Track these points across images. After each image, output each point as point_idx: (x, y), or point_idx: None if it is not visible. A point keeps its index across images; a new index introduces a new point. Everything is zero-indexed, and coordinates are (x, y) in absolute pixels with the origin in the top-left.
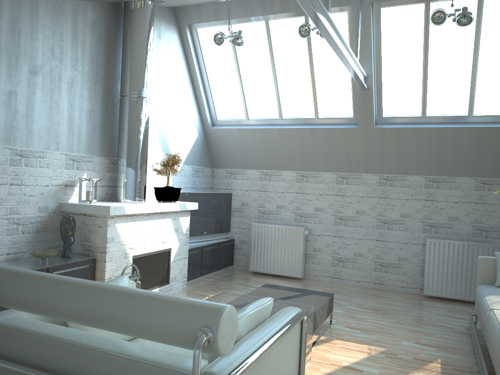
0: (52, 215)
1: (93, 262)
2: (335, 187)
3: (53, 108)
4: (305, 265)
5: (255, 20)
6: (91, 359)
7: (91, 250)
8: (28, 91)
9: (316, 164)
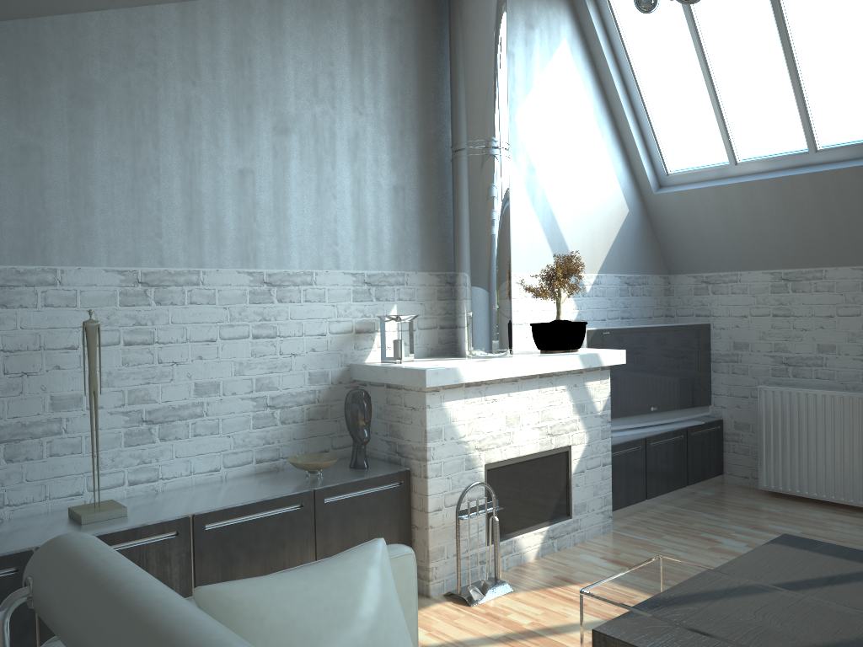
0: (336, 388)
1: (404, 478)
2: None
3: (324, 190)
4: None
5: None
6: None
7: (403, 453)
8: (274, 165)
9: None
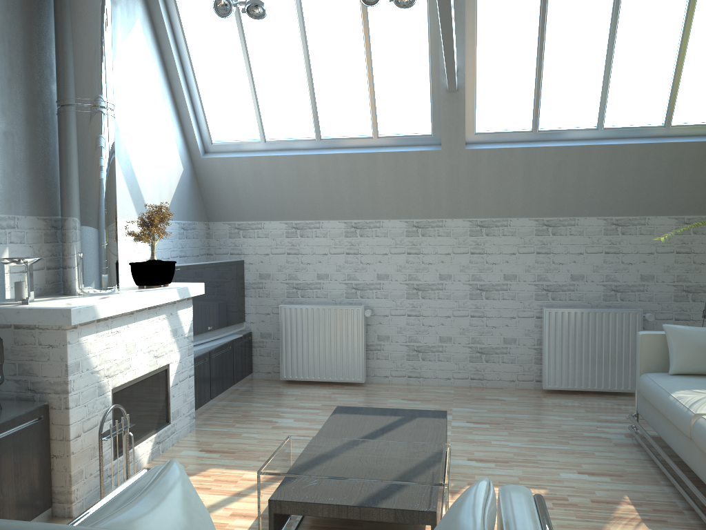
0: None
1: (44, 413)
2: (405, 241)
3: None
4: (367, 363)
5: None
6: None
7: (37, 389)
8: None
9: (375, 208)
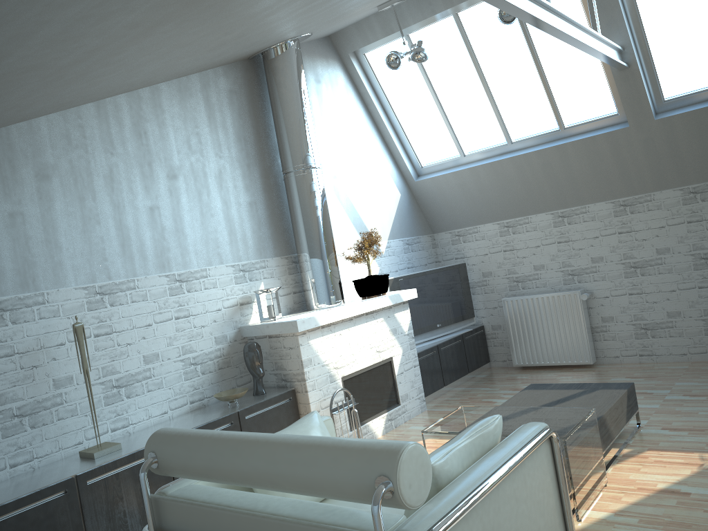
0: (233, 344)
1: (292, 395)
2: (614, 221)
3: (205, 212)
4: (595, 345)
5: (439, 18)
6: (267, 529)
7: (287, 379)
8: (171, 200)
9: (577, 195)
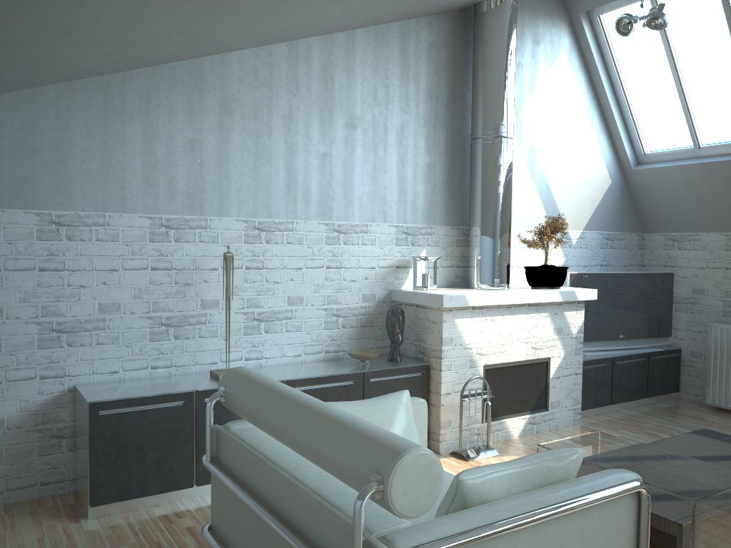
0: (381, 306)
1: (425, 370)
2: None
3: (378, 167)
4: None
5: None
6: (284, 490)
7: (425, 353)
8: (345, 150)
9: None
